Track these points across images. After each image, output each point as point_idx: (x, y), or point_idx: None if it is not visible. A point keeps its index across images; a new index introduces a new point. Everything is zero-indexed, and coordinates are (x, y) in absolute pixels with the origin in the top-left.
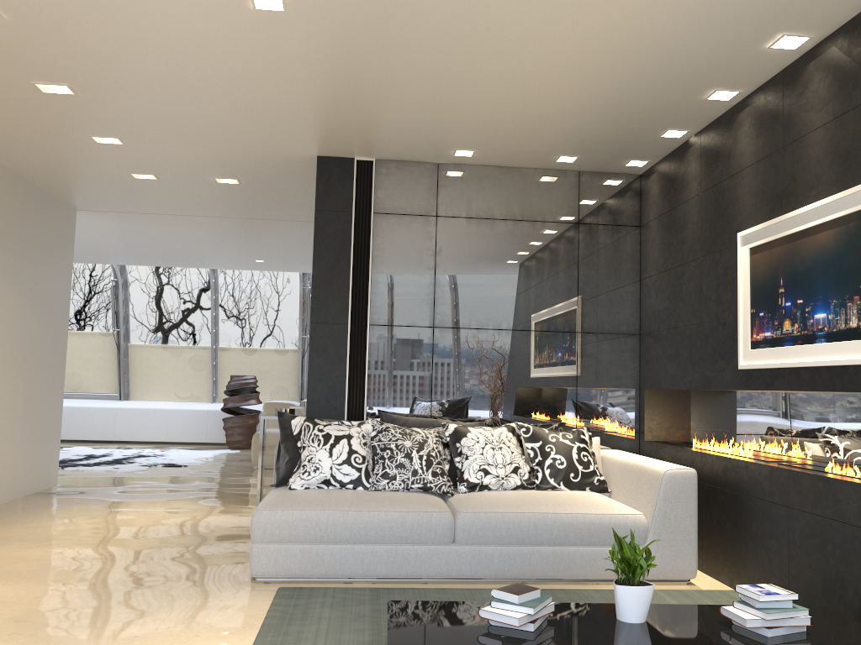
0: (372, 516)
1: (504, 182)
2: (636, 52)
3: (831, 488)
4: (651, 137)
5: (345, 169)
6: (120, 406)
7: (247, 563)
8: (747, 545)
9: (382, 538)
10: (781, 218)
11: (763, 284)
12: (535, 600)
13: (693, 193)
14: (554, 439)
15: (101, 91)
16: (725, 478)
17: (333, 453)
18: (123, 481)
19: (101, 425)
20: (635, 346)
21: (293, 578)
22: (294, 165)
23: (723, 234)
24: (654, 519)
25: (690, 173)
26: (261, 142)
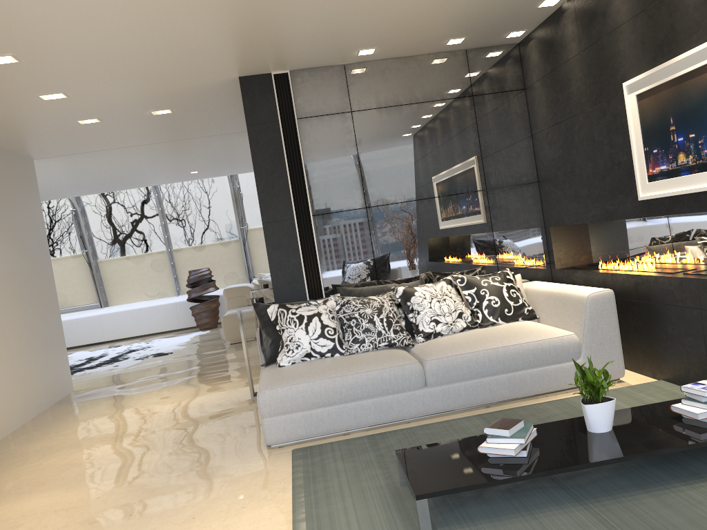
0: (356, 378)
1: (404, 71)
2: None
3: None
4: (529, 9)
5: (265, 84)
6: (103, 313)
7: (257, 433)
8: (664, 344)
9: (367, 394)
10: (665, 65)
11: (654, 125)
12: (521, 430)
13: (573, 53)
14: (486, 284)
15: (42, 54)
16: (637, 292)
17: (309, 331)
18: (126, 377)
19: (91, 331)
20: (536, 192)
21: (301, 439)
22: (219, 89)
23: (608, 86)
24: (585, 336)
25: (568, 35)
26: (188, 74)
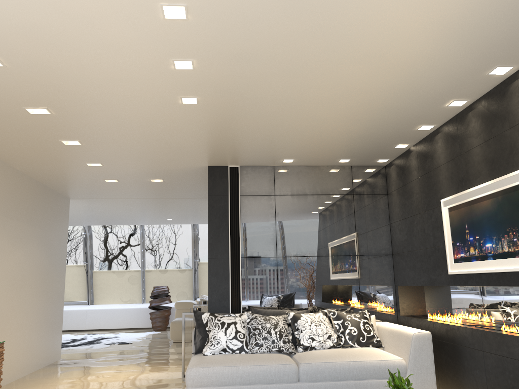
0: (252, 368)
1: (311, 174)
2: (378, 111)
3: (504, 339)
4: (389, 148)
5: (223, 172)
6: (89, 308)
7: None
8: (463, 374)
9: (258, 381)
10: (463, 193)
11: (457, 227)
12: None
13: (415, 177)
14: (349, 318)
15: (95, 142)
16: (447, 336)
17: (227, 333)
18: (97, 354)
19: (77, 320)
20: (390, 261)
21: None
22: (195, 171)
23: (433, 200)
24: (410, 361)
25: (412, 166)
26: (177, 161)
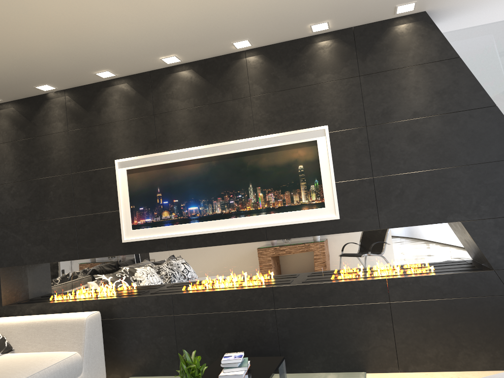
0: None
1: None
2: (104, 36)
3: (208, 297)
4: (28, 86)
5: None
6: None
7: None
8: (137, 347)
9: None
10: (158, 154)
11: (142, 191)
12: None
13: (58, 130)
14: None
15: None
16: (110, 311)
17: None
18: None
19: None
20: None
21: None
22: None
23: (97, 159)
24: (85, 352)
25: (53, 116)
26: None
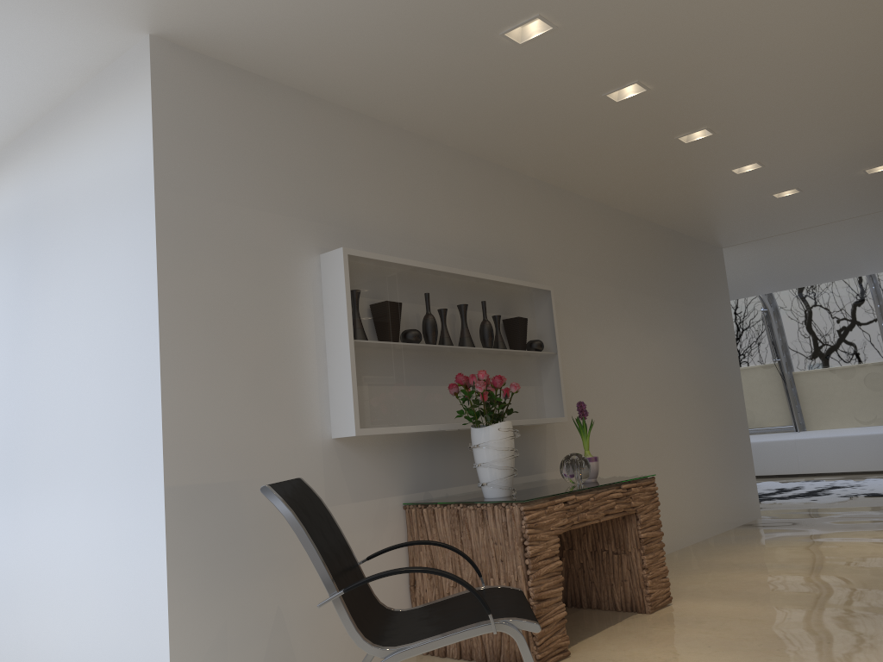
0: None
1: None
2: None
3: None
4: None
5: None
6: (798, 438)
7: None
8: None
9: None
10: None
11: None
12: None
13: None
14: None
15: (736, 121)
16: None
17: None
18: (826, 512)
19: (782, 459)
20: None
21: None
22: None
23: None
24: None
25: None
26: None
